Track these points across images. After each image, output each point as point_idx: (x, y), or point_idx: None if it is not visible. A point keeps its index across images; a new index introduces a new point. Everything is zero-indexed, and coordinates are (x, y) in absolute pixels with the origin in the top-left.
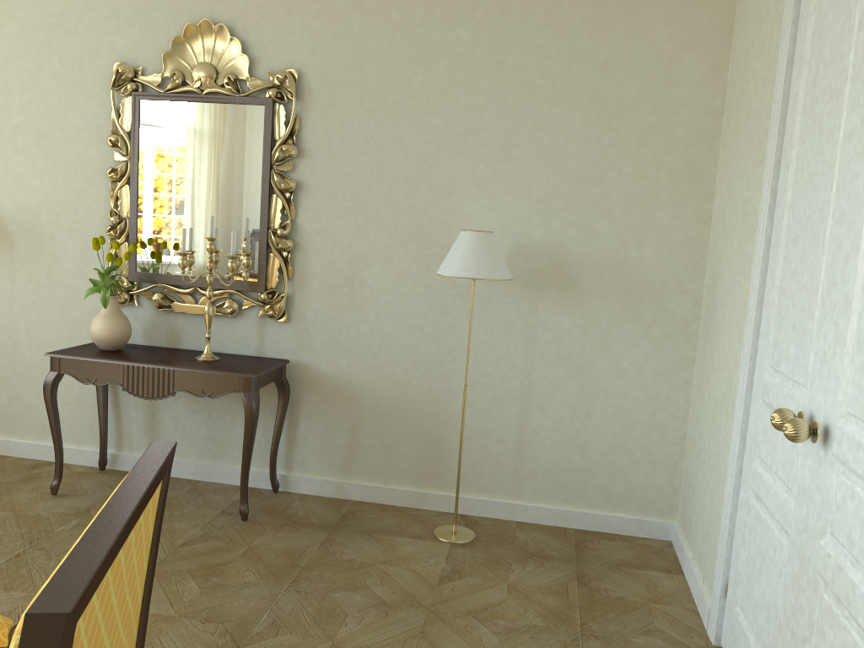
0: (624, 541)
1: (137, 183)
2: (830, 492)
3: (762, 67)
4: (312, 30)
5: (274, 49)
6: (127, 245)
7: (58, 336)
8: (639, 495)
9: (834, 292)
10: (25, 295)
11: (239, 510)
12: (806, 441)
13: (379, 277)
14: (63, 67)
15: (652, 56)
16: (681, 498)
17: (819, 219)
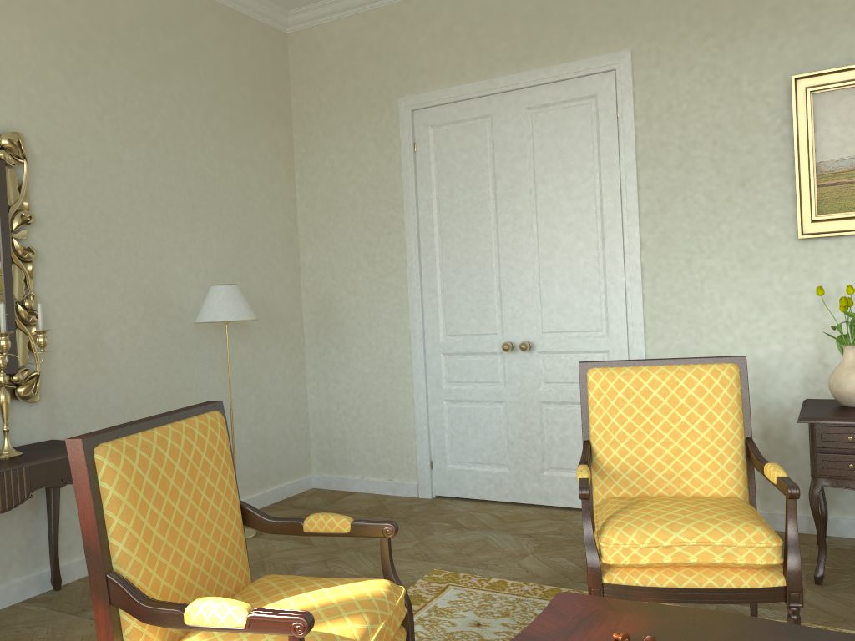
0: (301, 497)
1: None
2: (539, 367)
3: (368, 180)
4: (29, 96)
5: None
6: None
7: None
8: (294, 464)
9: (513, 288)
10: None
11: None
12: (508, 355)
13: (117, 338)
14: None
15: (262, 160)
16: (315, 455)
17: (483, 259)
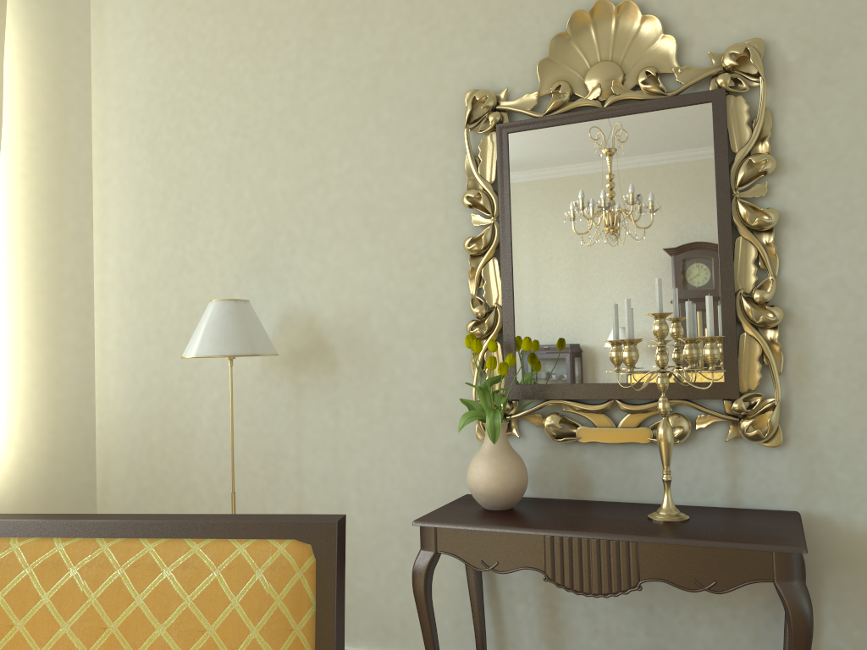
0: None
1: (511, 253)
2: None
3: None
4: None
5: (714, 18)
6: (499, 346)
7: (401, 489)
8: None
9: None
10: (353, 434)
11: None
12: None
13: None
14: (394, 115)
15: None
16: None
17: None
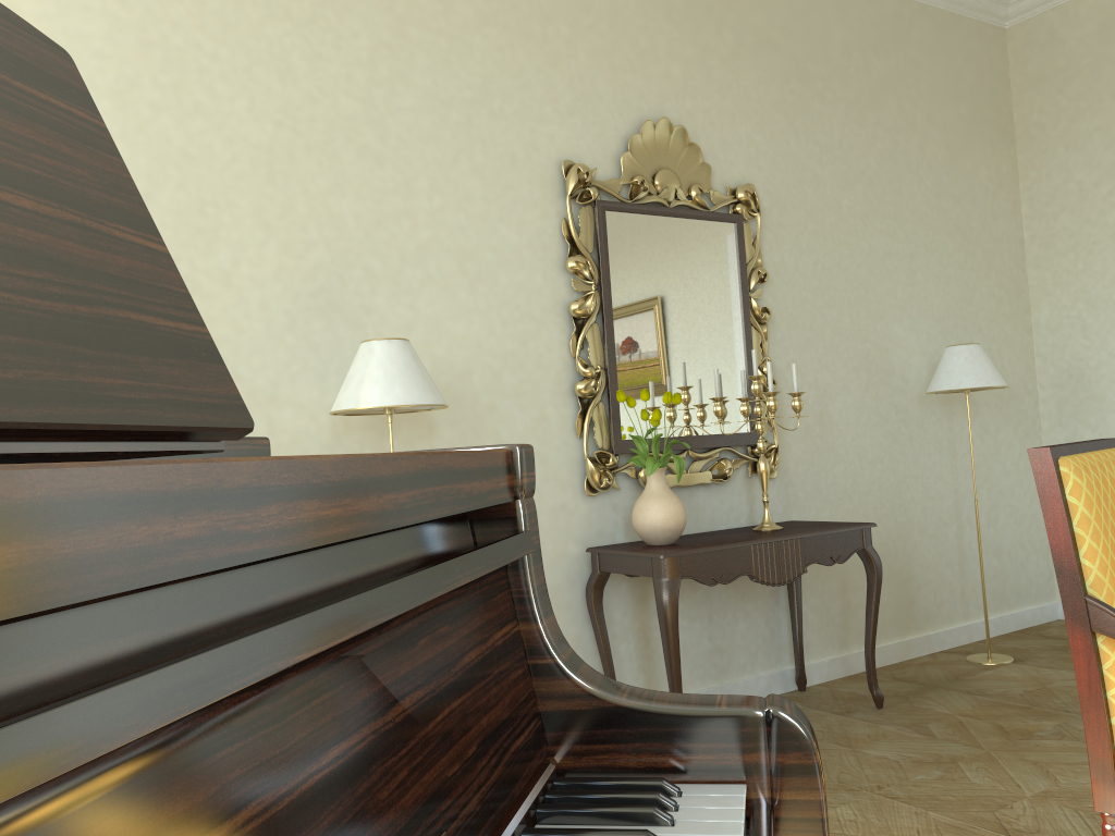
0: (1049, 627)
1: (612, 320)
2: None
3: None
4: (756, 144)
5: (725, 160)
6: (604, 405)
7: None
8: (1034, 585)
9: None
10: None
11: (875, 696)
12: None
13: (842, 411)
14: (489, 161)
15: (982, 192)
16: None
17: None
